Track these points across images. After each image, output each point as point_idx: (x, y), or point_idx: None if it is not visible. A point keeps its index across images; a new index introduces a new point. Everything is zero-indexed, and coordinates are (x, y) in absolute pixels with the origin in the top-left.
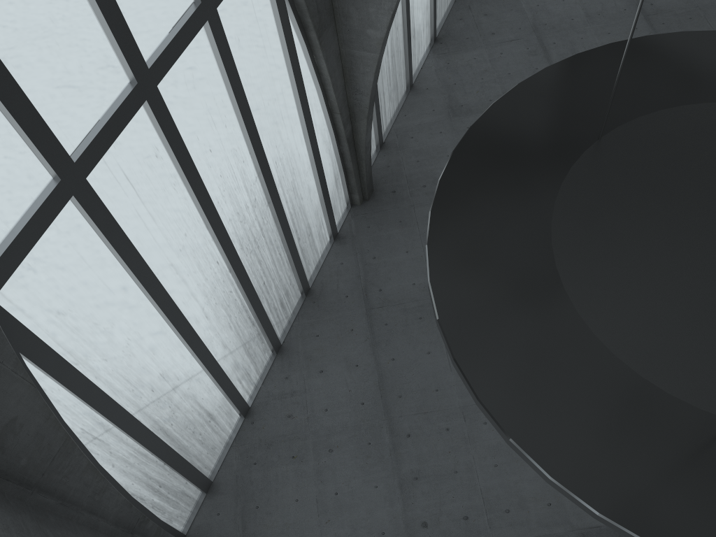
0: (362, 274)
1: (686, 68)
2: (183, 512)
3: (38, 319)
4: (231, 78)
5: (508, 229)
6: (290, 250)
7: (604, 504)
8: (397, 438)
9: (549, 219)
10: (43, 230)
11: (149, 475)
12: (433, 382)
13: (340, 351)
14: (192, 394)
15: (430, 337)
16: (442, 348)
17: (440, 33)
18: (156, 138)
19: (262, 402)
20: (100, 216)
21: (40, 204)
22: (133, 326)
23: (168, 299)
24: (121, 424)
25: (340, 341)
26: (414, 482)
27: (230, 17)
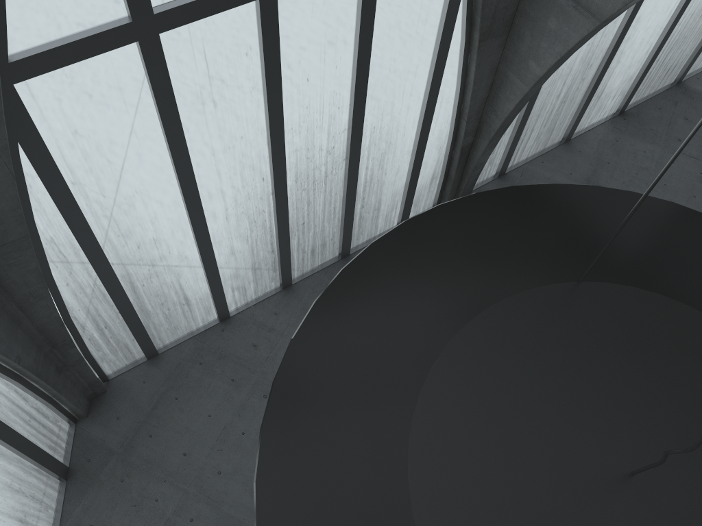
0: None
1: None
2: (118, 361)
3: (52, 126)
4: (363, 28)
5: (421, 305)
6: (346, 211)
7: None
8: None
9: (465, 322)
10: (92, 54)
11: (99, 312)
12: None
13: None
14: (177, 273)
15: None
16: None
17: (631, 109)
18: (254, 38)
19: (242, 319)
20: (157, 74)
21: (100, 31)
22: (146, 184)
23: (192, 181)
24: (90, 256)
25: None
26: None
27: None
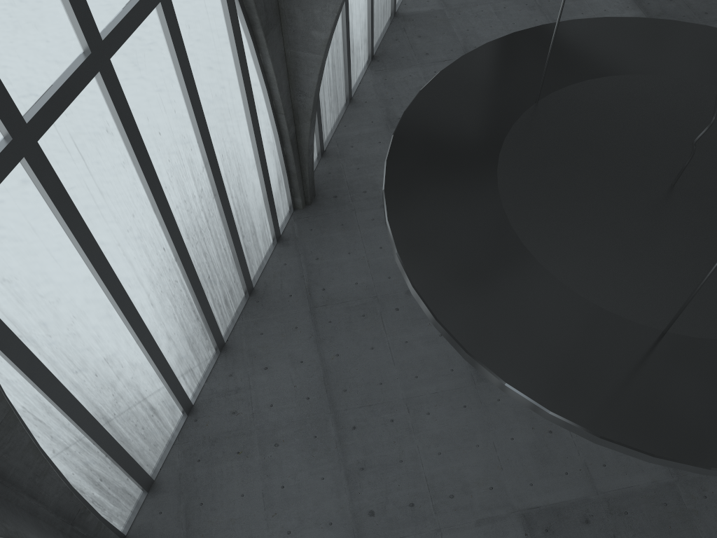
0: (305, 274)
1: (609, 46)
2: (123, 511)
3: None
4: (182, 63)
5: (458, 176)
6: (235, 246)
7: (554, 404)
8: (343, 431)
9: (495, 168)
10: None
11: (90, 467)
12: (377, 375)
13: (285, 348)
14: (136, 384)
15: (373, 333)
16: (385, 343)
17: (377, 51)
18: (107, 112)
19: (206, 399)
20: (50, 182)
21: None
22: (78, 304)
23: (114, 279)
24: (64, 405)
25: (285, 338)
26: (361, 473)
27: (181, 3)
